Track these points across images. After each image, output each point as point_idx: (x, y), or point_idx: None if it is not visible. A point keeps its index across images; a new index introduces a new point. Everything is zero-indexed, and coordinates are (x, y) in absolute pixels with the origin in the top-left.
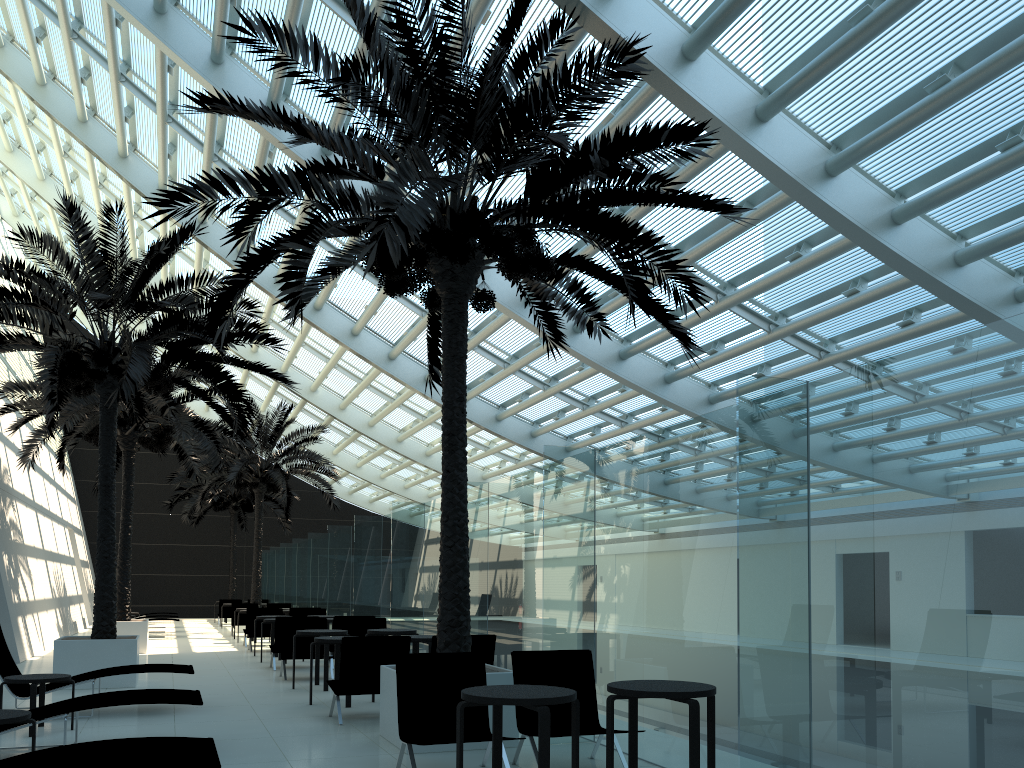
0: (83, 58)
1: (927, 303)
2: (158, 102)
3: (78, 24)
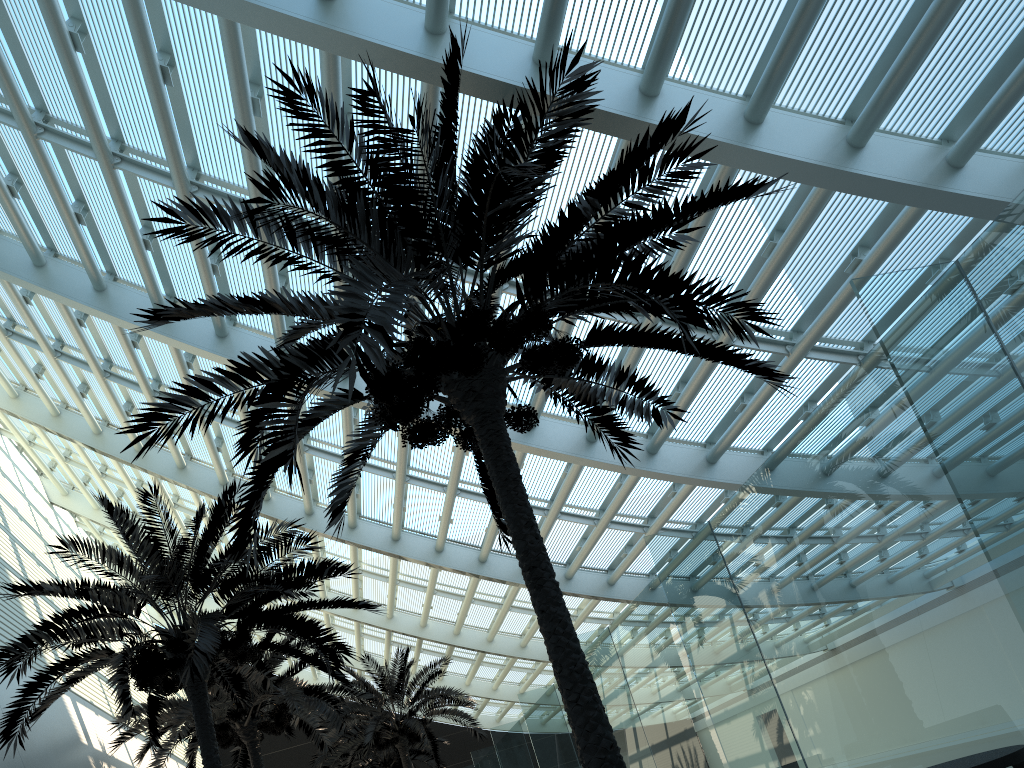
0: (123, 393)
1: None
2: None
3: (108, 364)
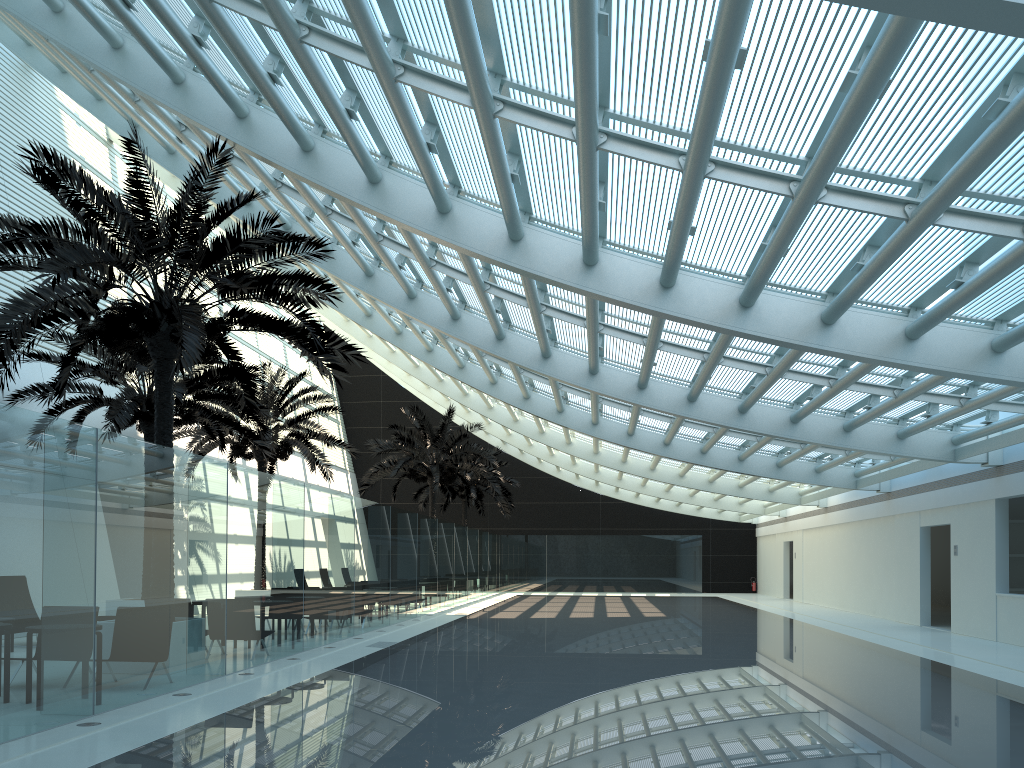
0: None
1: None
2: None
3: None
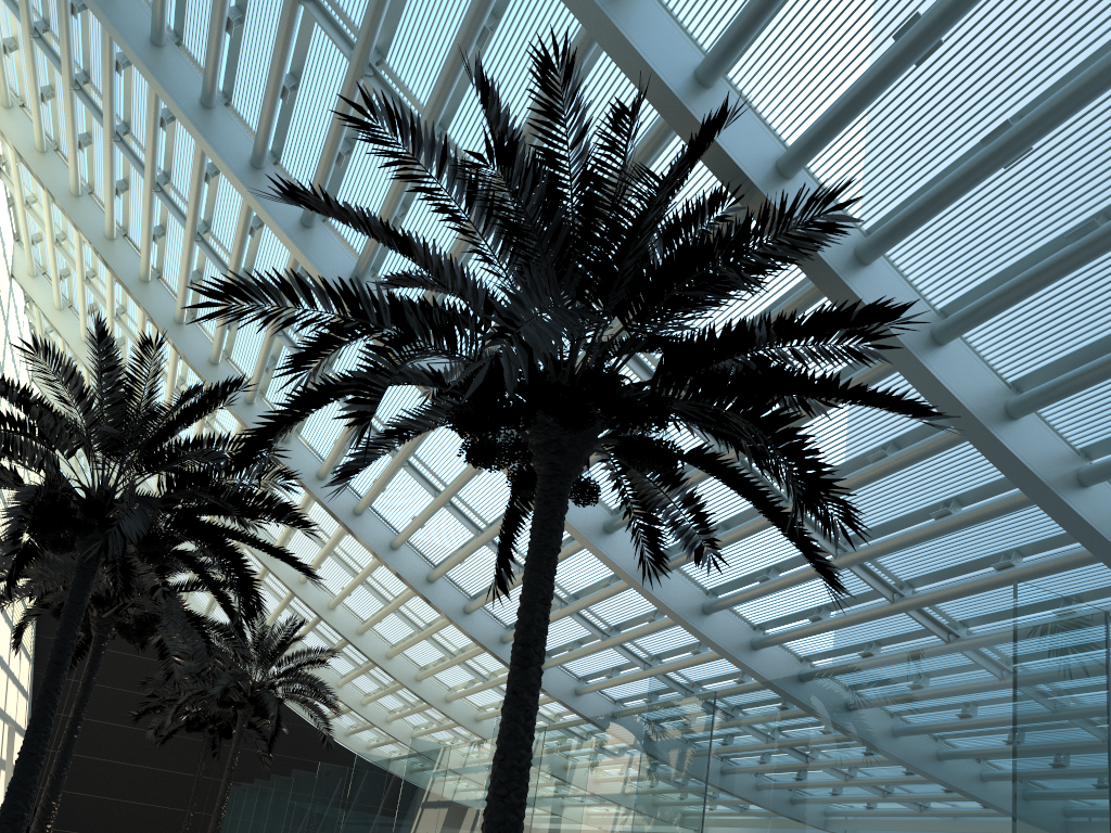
0: (161, 216)
1: (1091, 592)
2: (231, 264)
3: (164, 178)
